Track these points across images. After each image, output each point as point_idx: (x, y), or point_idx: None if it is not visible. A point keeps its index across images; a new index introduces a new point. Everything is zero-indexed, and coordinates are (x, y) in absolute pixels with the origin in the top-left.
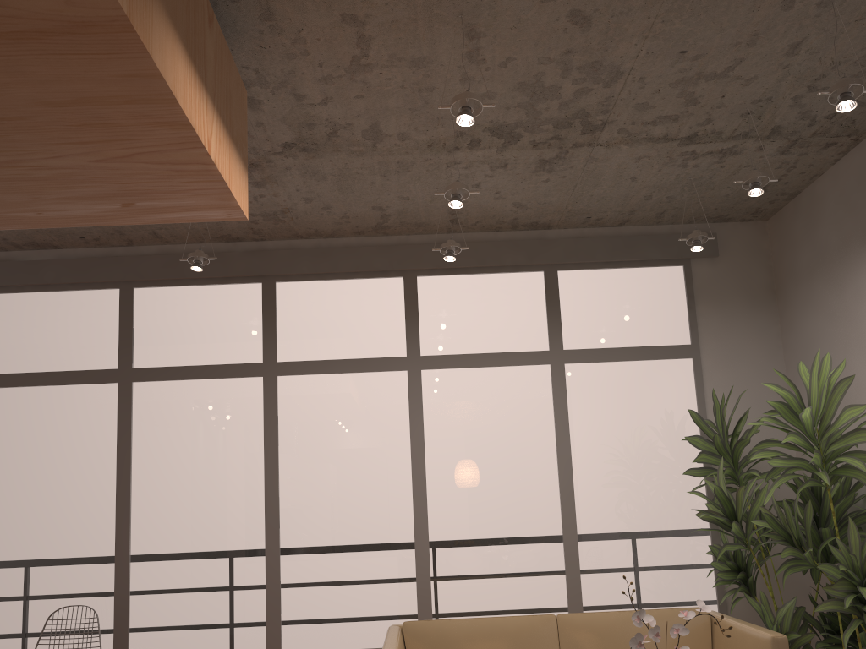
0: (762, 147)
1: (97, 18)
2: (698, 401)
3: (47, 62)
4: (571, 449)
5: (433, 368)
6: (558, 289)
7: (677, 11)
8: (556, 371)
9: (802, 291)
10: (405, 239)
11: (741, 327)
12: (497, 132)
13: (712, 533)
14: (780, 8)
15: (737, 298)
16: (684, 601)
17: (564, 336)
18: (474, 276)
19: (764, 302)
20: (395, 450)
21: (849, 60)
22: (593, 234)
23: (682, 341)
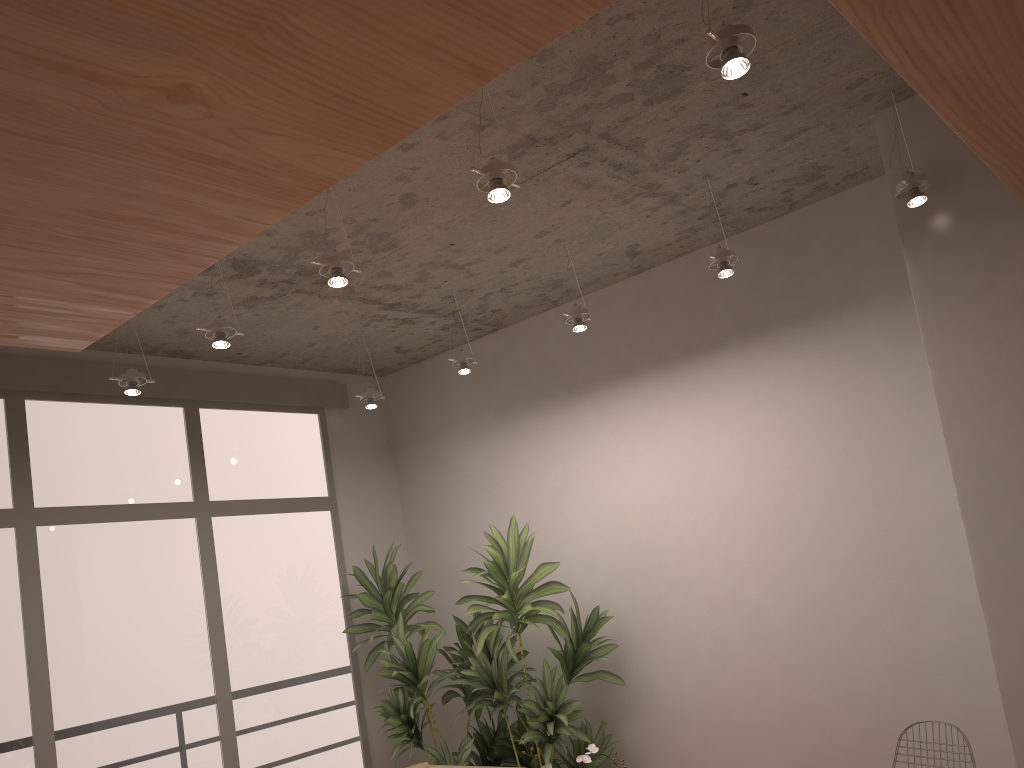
0: (434, 322)
1: (310, 173)
2: (339, 555)
3: (175, 183)
4: (222, 616)
5: (53, 523)
6: (201, 430)
7: (477, 217)
8: (204, 526)
9: (426, 449)
10: (5, 347)
11: (368, 479)
12: (240, 264)
13: (356, 690)
14: (534, 236)
15: (363, 451)
16: (337, 765)
17: (209, 485)
18: (102, 406)
19: (385, 455)
20: (2, 640)
21: (539, 278)
22: (233, 370)
23: (322, 493)
